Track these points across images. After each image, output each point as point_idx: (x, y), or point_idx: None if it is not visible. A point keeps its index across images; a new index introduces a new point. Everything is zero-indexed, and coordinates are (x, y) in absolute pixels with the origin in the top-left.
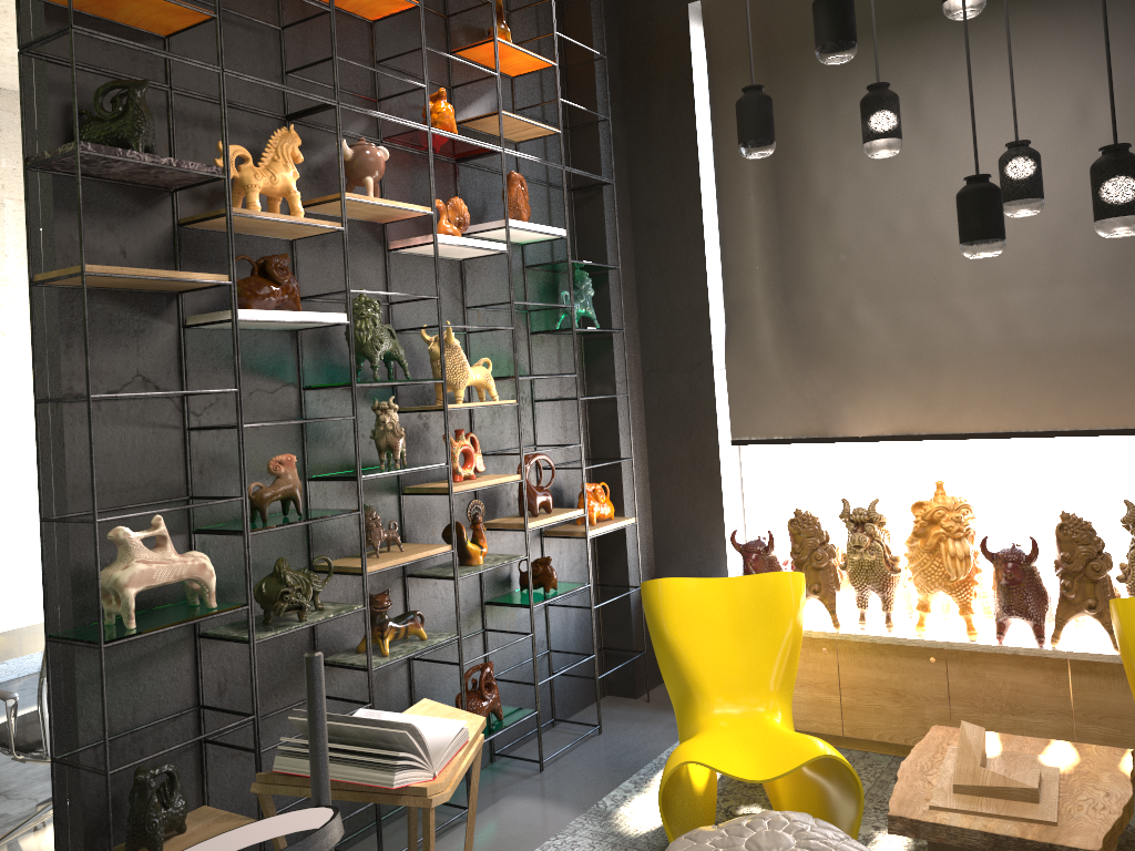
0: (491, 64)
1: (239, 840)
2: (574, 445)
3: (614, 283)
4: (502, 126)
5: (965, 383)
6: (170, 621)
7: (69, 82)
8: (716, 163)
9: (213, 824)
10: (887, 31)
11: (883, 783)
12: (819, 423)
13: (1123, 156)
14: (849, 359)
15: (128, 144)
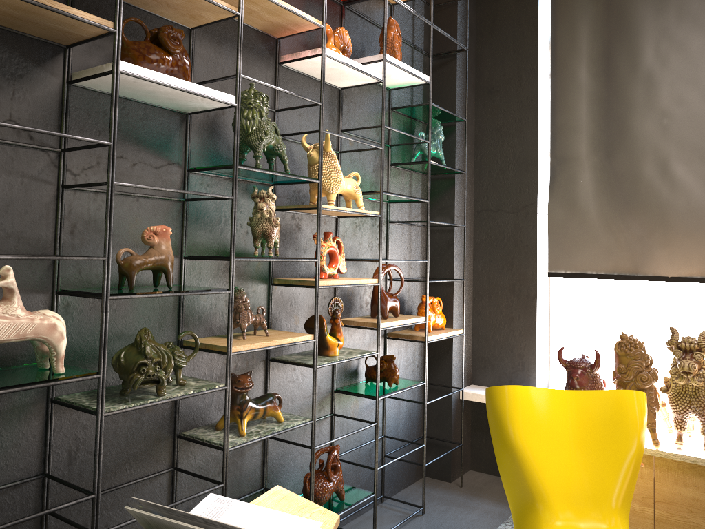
0: None
1: None
2: (422, 261)
3: (459, 134)
4: None
5: None
6: (3, 383)
7: None
8: (553, 41)
9: None
10: None
11: None
12: (631, 263)
13: None
14: (665, 208)
15: None
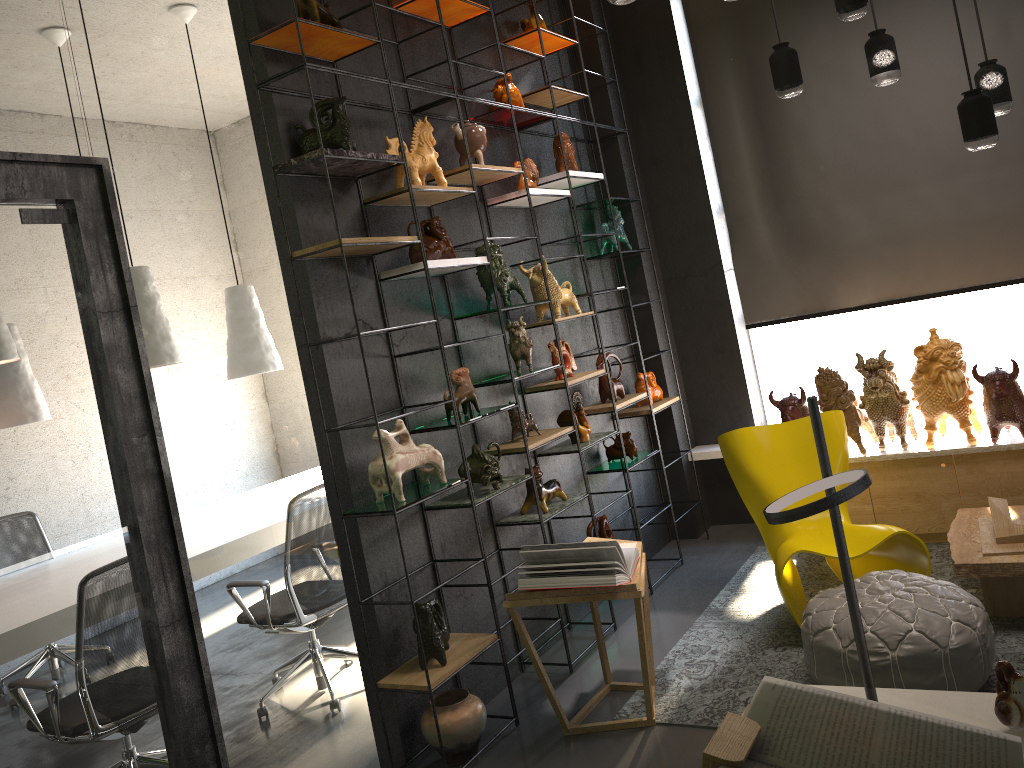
0: (527, 49)
1: (787, 501)
2: (634, 343)
3: (635, 212)
4: (553, 98)
5: (933, 253)
6: (424, 493)
7: (286, 105)
8: (705, 105)
9: (465, 641)
10: None
11: None
12: (817, 301)
13: None
14: (837, 247)
15: (337, 147)
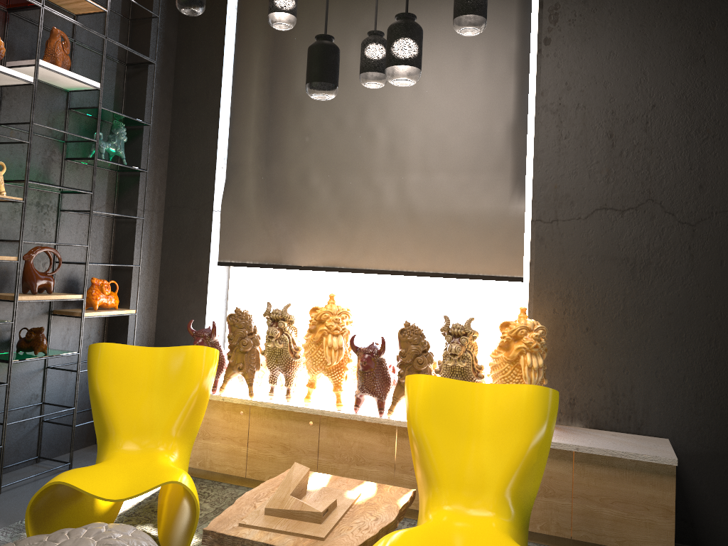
0: None
1: None
2: (81, 245)
3: (148, 137)
4: None
5: (373, 235)
6: None
7: None
8: (235, 63)
9: None
10: None
11: None
12: (278, 254)
13: (406, 21)
14: (302, 210)
15: None
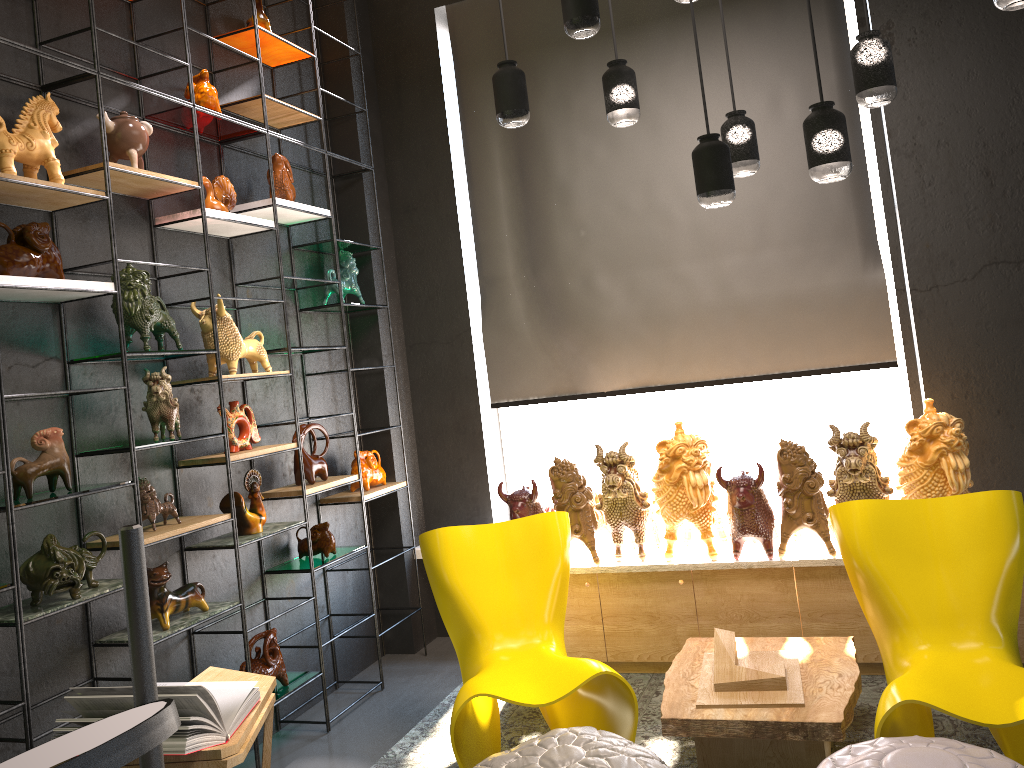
0: (251, 54)
1: (43, 759)
2: (347, 414)
3: (377, 263)
4: (266, 109)
5: (692, 338)
6: None
7: None
8: (466, 152)
9: None
10: (610, 34)
11: (647, 698)
12: (569, 382)
13: (829, 112)
14: (593, 323)
15: None
